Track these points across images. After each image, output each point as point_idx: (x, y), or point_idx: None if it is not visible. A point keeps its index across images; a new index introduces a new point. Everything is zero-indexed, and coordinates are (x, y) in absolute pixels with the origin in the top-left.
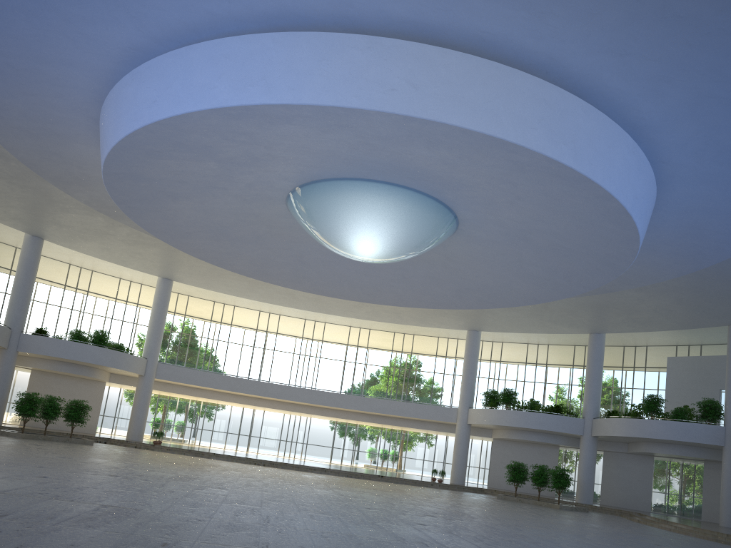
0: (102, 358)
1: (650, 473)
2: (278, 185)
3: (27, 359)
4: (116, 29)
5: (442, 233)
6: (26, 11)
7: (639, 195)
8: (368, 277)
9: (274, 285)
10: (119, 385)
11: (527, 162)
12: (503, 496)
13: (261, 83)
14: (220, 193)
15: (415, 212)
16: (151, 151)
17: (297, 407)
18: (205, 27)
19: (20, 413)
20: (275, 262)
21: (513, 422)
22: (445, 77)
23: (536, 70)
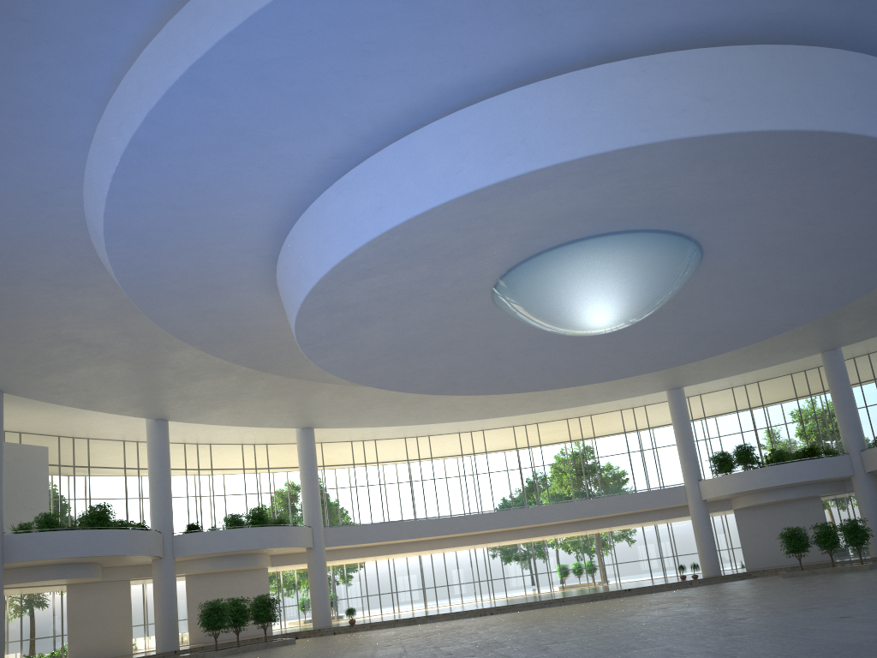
0: (269, 539)
1: None
2: (489, 272)
3: (181, 564)
4: (319, 140)
5: (688, 274)
6: (218, 148)
7: None
8: (576, 355)
9: (432, 401)
10: (280, 568)
11: (837, 152)
12: (790, 572)
13: (521, 148)
14: (419, 301)
15: (662, 256)
16: (362, 270)
17: (488, 537)
18: (428, 106)
19: (208, 628)
20: (467, 368)
21: (764, 482)
22: (739, 79)
23: (827, 43)
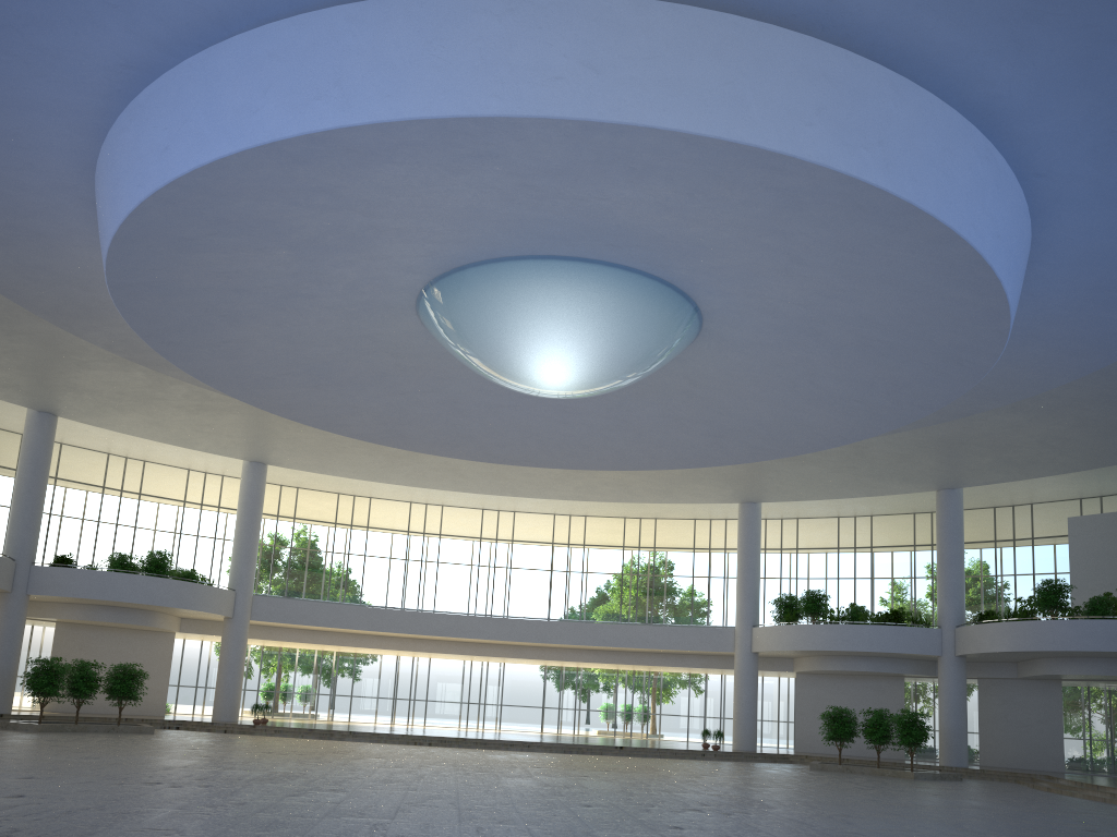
0: (162, 595)
1: (1058, 708)
2: (398, 281)
3: (47, 606)
4: (91, 34)
5: (676, 337)
6: None
7: (1003, 233)
8: (567, 426)
9: (425, 458)
10: (198, 636)
11: (805, 188)
12: (820, 764)
13: (334, 91)
14: (306, 305)
15: (627, 304)
16: (178, 239)
17: (479, 648)
18: (236, 12)
19: (34, 692)
20: (415, 416)
21: (826, 643)
22: (646, 48)
23: (805, 27)
